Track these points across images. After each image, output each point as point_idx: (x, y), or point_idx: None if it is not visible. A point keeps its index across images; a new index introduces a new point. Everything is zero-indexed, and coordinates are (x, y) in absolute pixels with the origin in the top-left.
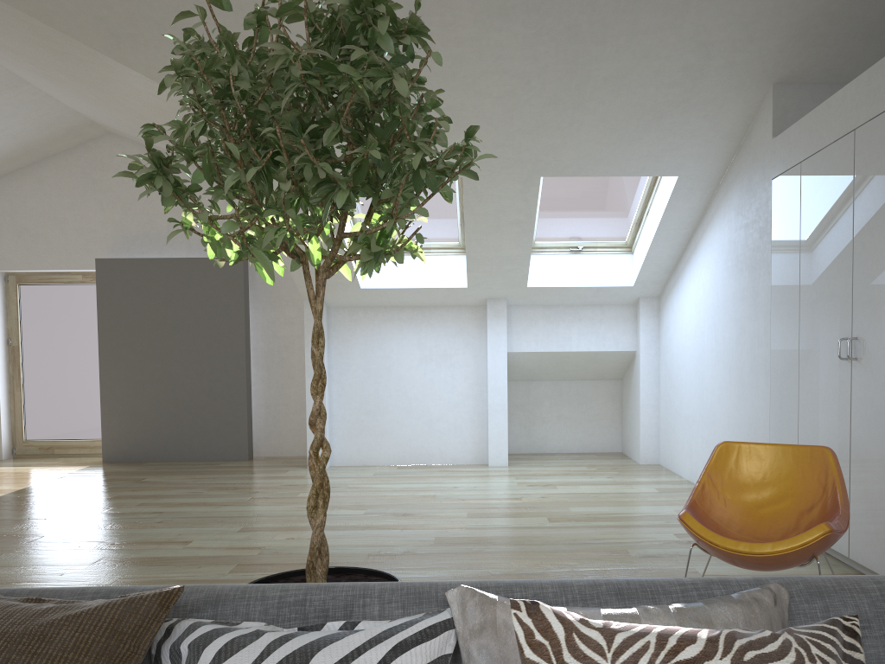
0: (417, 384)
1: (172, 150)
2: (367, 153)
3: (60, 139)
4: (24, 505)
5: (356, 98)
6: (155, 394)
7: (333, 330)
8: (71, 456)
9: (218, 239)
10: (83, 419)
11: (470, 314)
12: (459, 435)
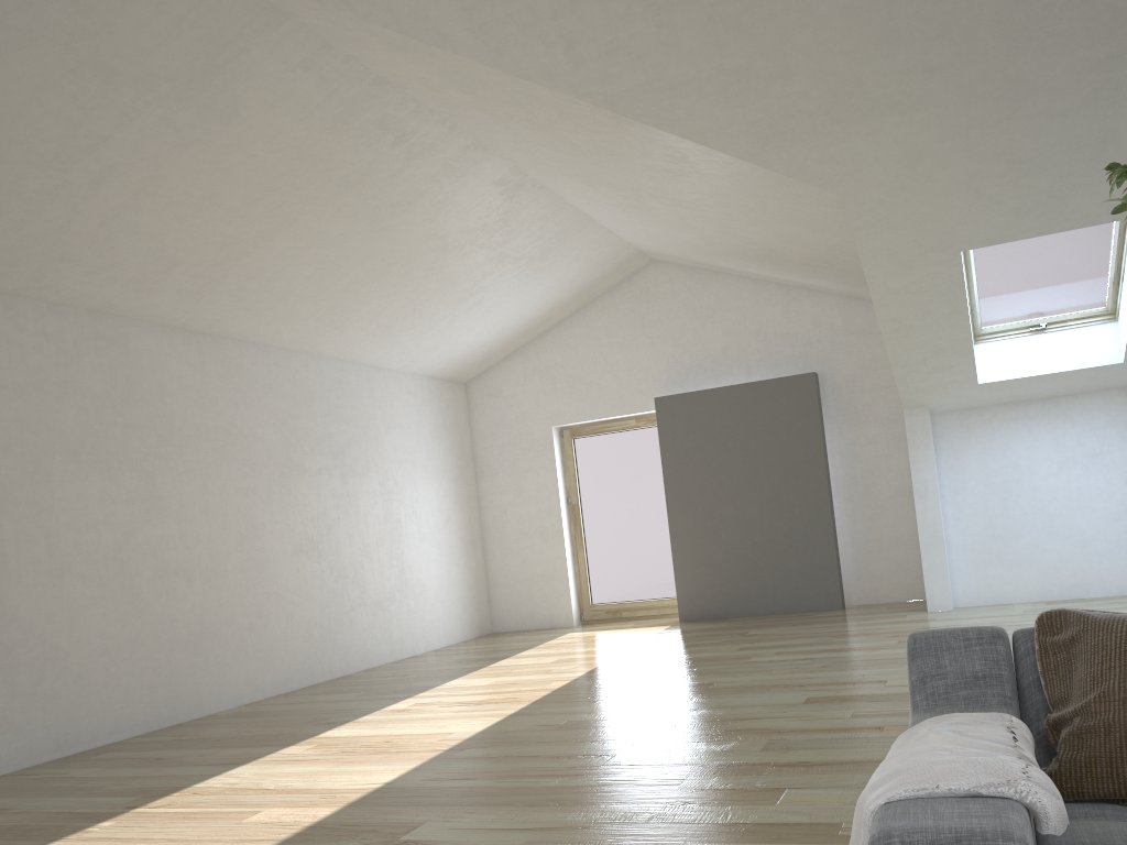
0: (1058, 495)
1: None
2: None
3: (608, 277)
4: (654, 660)
5: None
6: (730, 540)
7: (940, 441)
8: (639, 618)
9: None
10: (648, 577)
11: (1123, 397)
12: (1125, 556)
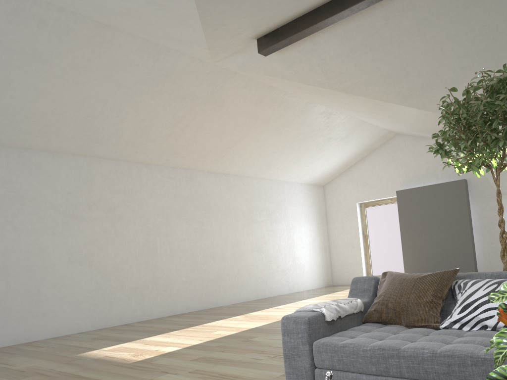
0: None
1: (443, 141)
2: None
3: (377, 142)
4: None
5: (503, 109)
6: (427, 251)
7: None
8: None
9: (459, 165)
10: (395, 265)
11: None
12: None
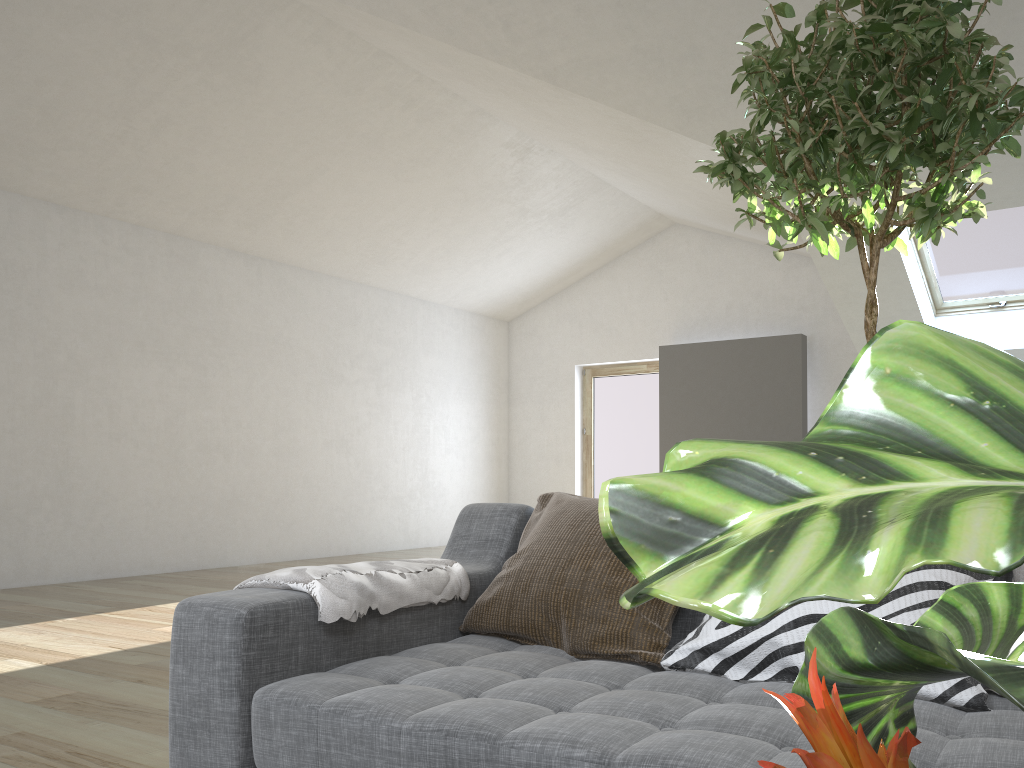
0: None
1: (741, 138)
2: (919, 102)
3: (631, 236)
4: None
5: (910, 59)
6: None
7: None
8: None
9: (778, 219)
10: None
11: None
12: None
